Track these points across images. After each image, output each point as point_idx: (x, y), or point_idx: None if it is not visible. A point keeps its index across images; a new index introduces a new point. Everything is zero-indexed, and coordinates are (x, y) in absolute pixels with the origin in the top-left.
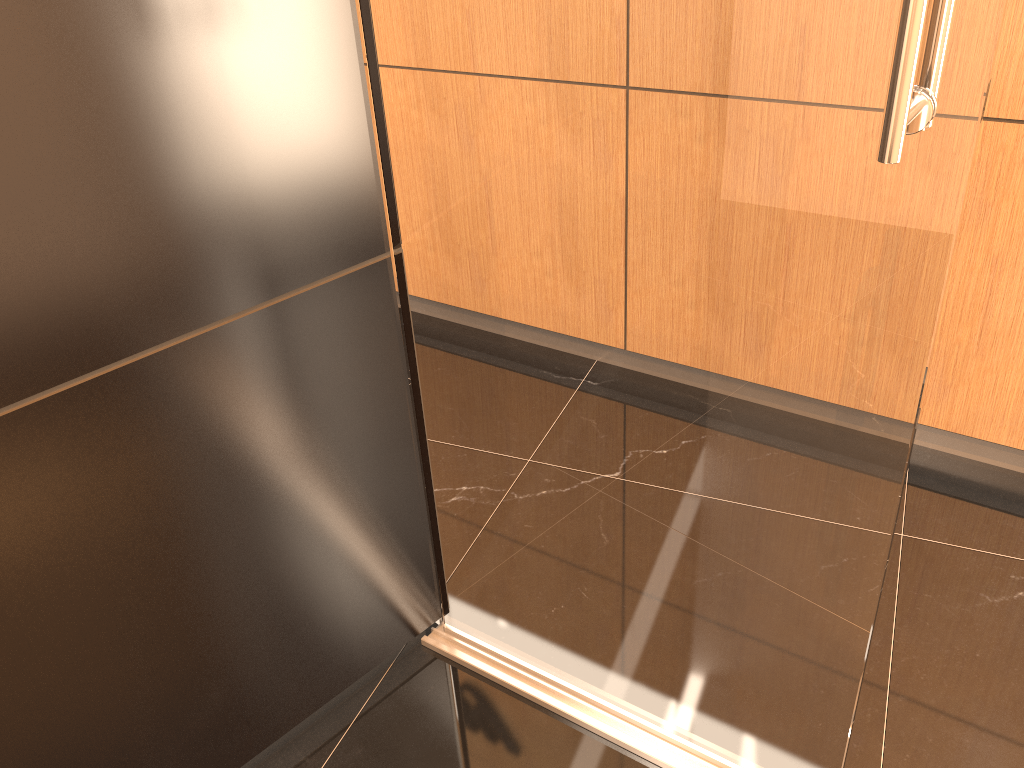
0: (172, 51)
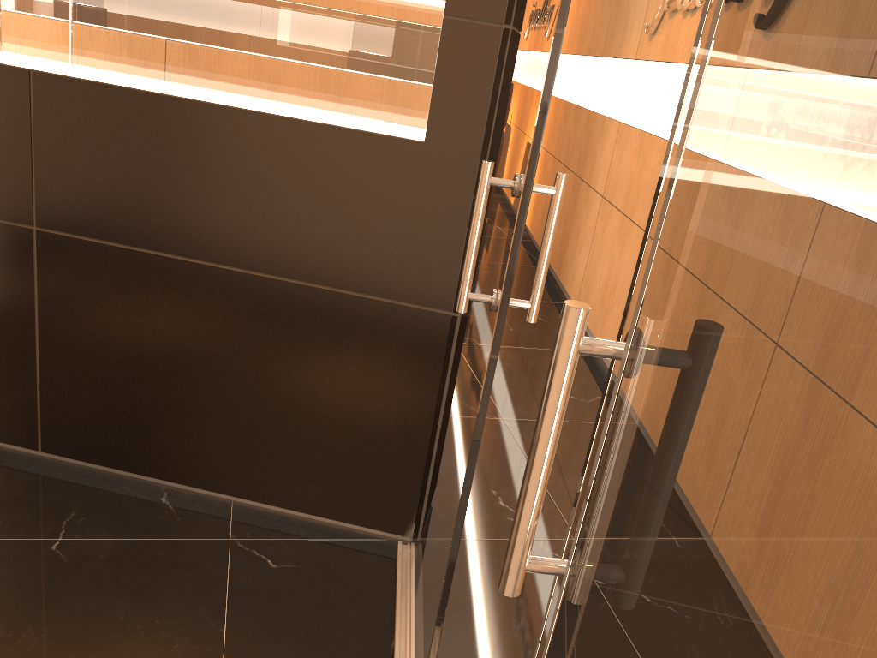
0: (380, 178)
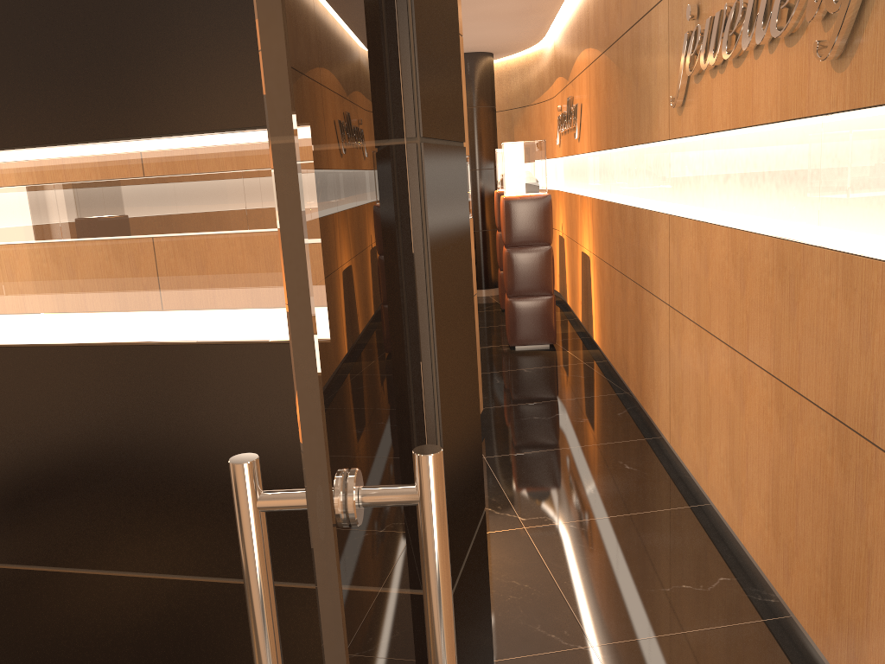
0: (271, 406)
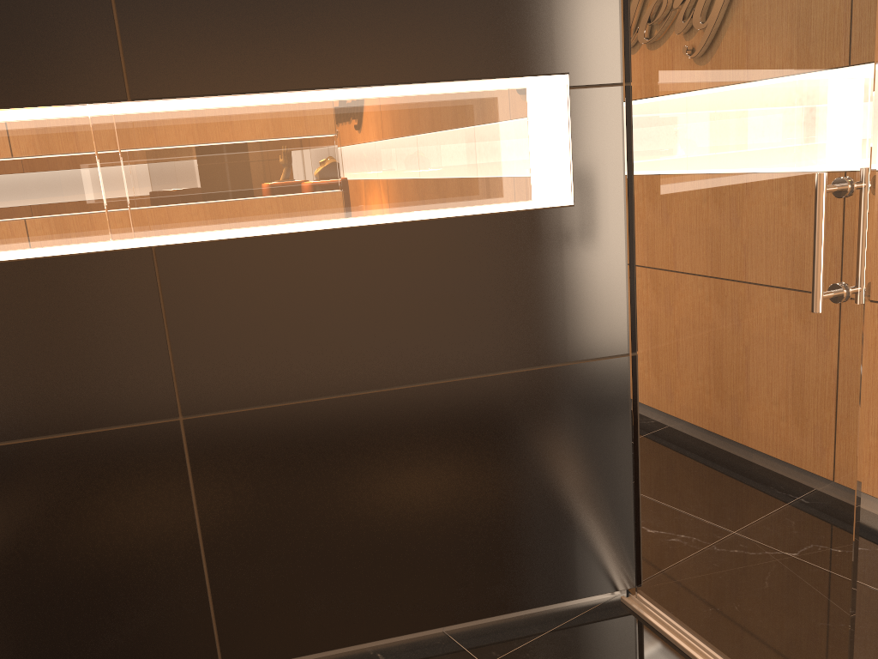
0: (540, 250)
